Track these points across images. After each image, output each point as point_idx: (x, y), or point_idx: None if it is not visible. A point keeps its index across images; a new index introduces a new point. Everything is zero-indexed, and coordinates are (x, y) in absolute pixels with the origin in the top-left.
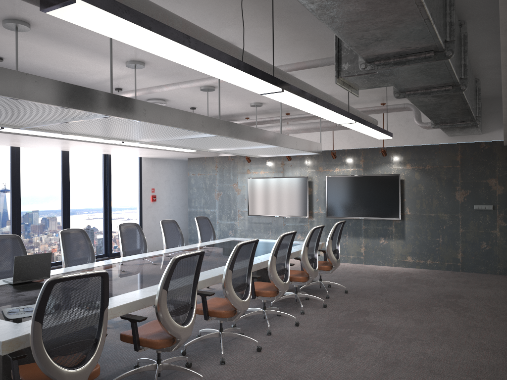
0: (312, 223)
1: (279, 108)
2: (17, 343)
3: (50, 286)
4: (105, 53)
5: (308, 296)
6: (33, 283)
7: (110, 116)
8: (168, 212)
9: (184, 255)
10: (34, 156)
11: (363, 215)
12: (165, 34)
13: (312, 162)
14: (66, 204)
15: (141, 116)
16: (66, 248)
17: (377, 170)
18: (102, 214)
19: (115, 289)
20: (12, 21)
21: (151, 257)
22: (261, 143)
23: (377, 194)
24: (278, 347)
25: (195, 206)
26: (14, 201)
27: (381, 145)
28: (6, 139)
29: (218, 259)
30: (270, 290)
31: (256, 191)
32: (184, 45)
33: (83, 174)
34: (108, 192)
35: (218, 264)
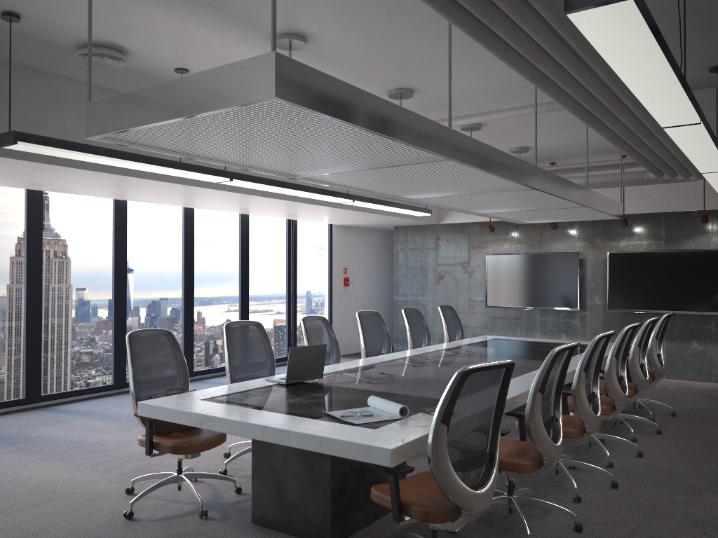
0: (583, 319)
1: (546, 155)
2: (402, 452)
3: (464, 377)
4: (372, 79)
5: (633, 417)
6: (310, 384)
7: (449, 158)
8: (363, 301)
9: (567, 346)
10: (210, 221)
11: (666, 308)
12: (659, 42)
13: (585, 232)
14: (245, 287)
15: (474, 160)
16: (310, 341)
17: (686, 243)
18: (285, 302)
19: (434, 394)
20: (289, 36)
21: (415, 357)
22: (565, 202)
23: (688, 277)
24: (637, 483)
25: (404, 293)
26: (186, 281)
27: (694, 208)
28: (196, 197)
29: (514, 361)
30: (604, 405)
31: (499, 273)
32: (665, 57)
33: (264, 247)
34: (293, 272)
35: (525, 367)
